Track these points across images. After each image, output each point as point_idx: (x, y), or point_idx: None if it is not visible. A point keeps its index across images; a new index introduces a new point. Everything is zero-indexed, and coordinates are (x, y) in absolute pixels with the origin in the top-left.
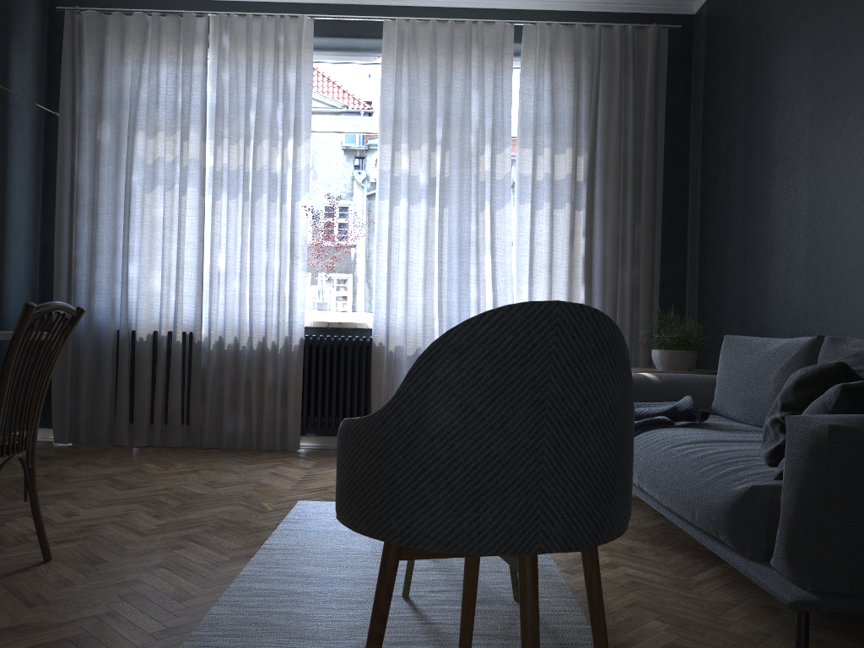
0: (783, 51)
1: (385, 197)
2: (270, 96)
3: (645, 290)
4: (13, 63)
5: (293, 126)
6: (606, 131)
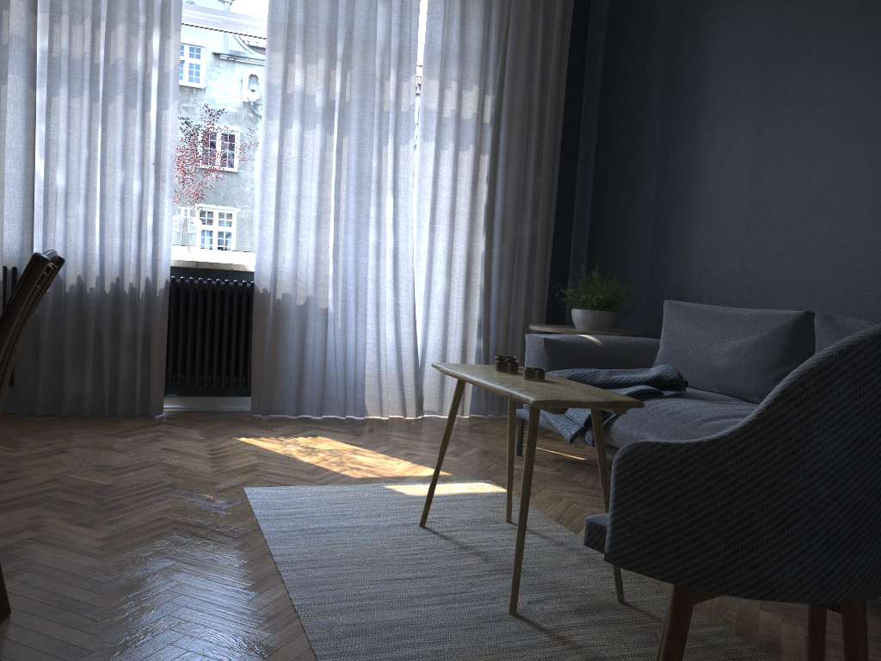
0: (724, 18)
1: (274, 116)
2: None
3: (541, 244)
4: None
5: (157, 12)
6: (512, 71)
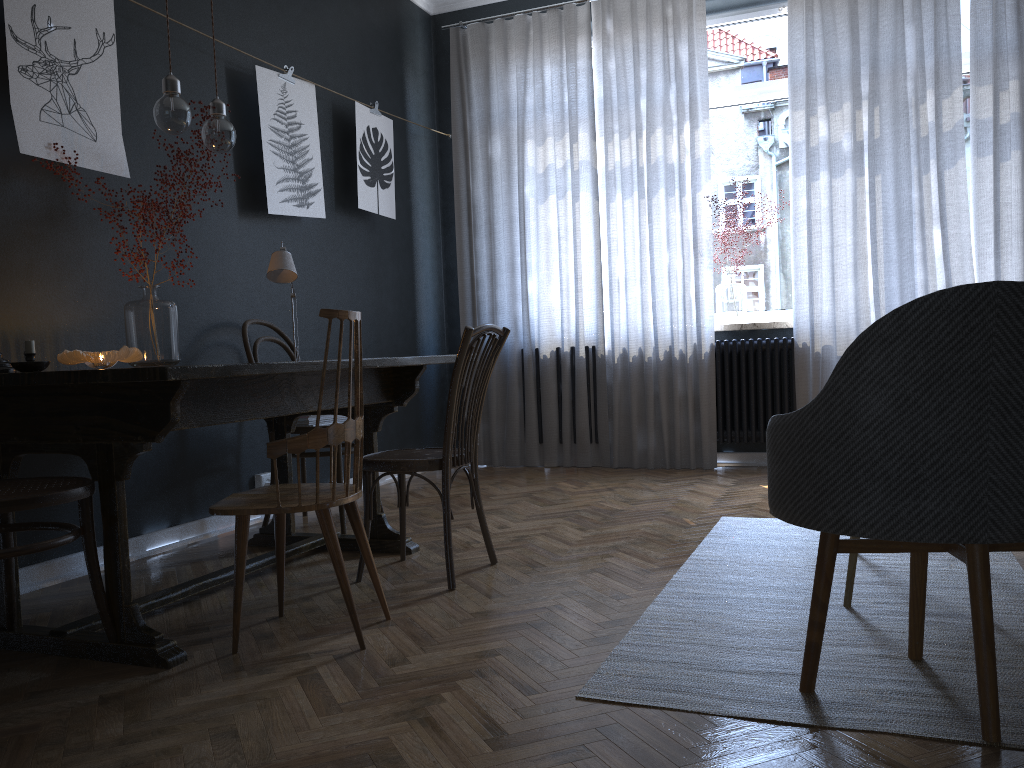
0: None
1: (800, 172)
2: (660, 78)
3: None
4: (408, 93)
5: (688, 107)
6: None
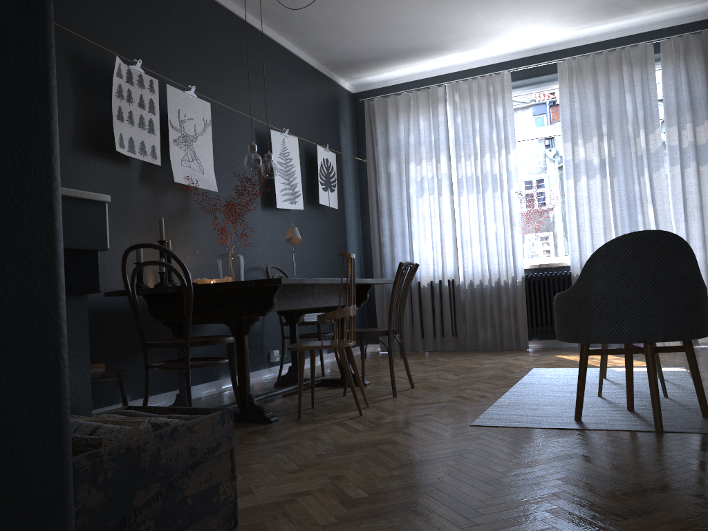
0: None
1: (570, 177)
2: (487, 126)
3: None
4: (341, 137)
5: (503, 142)
6: None
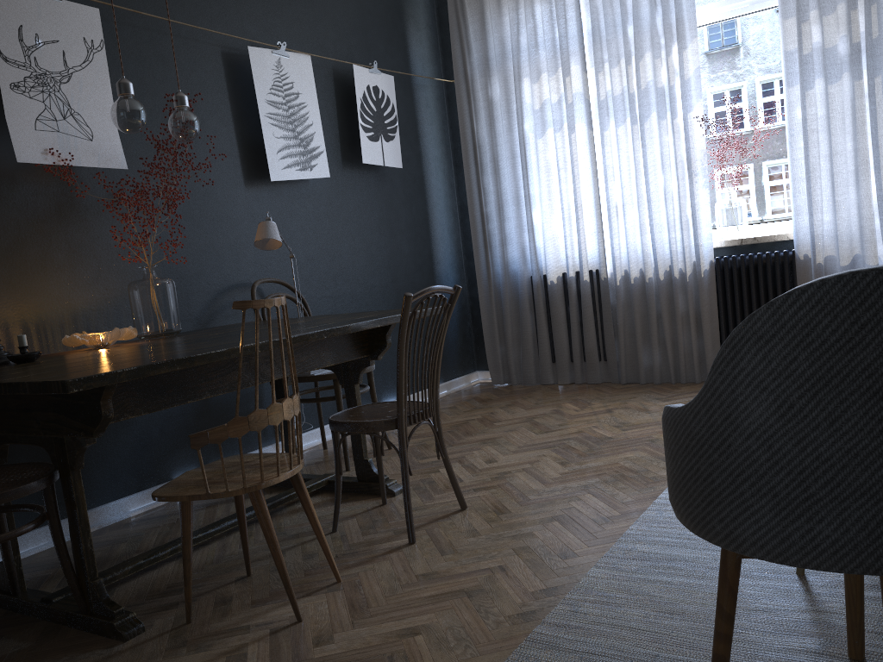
0: None
1: (794, 82)
2: (646, 3)
3: None
4: (411, 47)
5: (675, 28)
6: None
